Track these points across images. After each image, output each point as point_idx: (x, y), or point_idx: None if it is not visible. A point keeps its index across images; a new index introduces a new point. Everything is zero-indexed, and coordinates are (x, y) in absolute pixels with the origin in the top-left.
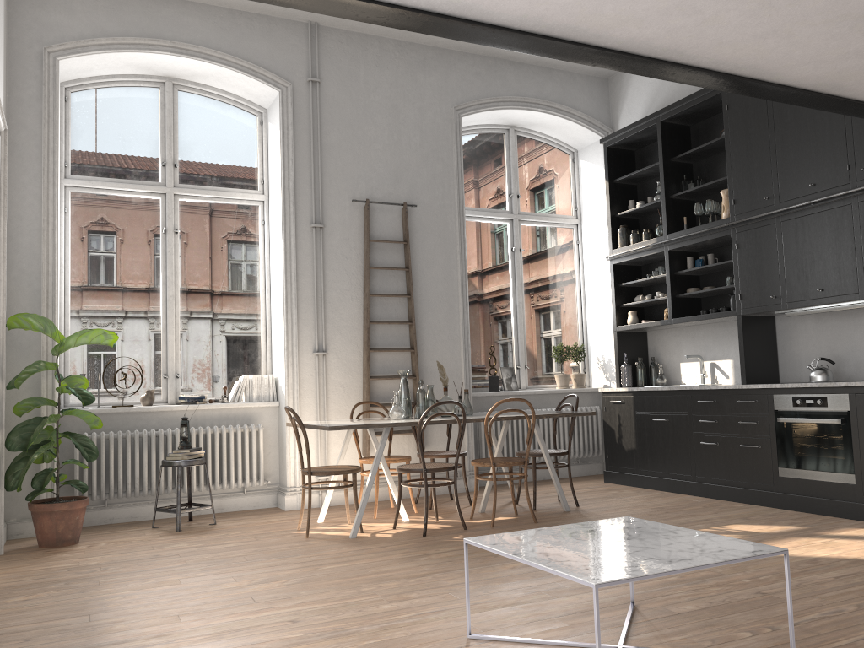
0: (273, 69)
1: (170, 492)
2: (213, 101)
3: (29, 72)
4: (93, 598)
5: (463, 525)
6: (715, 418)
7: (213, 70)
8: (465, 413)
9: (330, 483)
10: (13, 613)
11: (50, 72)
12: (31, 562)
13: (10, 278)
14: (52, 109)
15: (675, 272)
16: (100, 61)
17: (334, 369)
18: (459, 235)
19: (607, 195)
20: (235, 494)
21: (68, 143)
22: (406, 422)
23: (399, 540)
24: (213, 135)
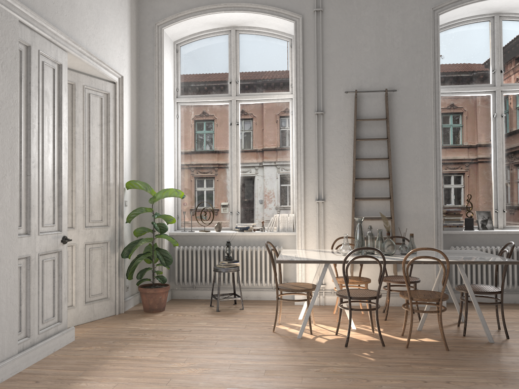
0: (290, 8)
1: (226, 285)
2: (261, 37)
3: (148, 39)
4: (106, 357)
5: (381, 342)
6: None
7: (253, 17)
8: (384, 257)
9: None
10: (62, 359)
11: (158, 38)
12: (125, 321)
13: (140, 159)
14: (160, 59)
15: None
16: (188, 25)
17: (330, 212)
18: (433, 110)
19: None
20: (268, 289)
21: (178, 76)
22: (335, 260)
23: (324, 347)
24: (260, 59)
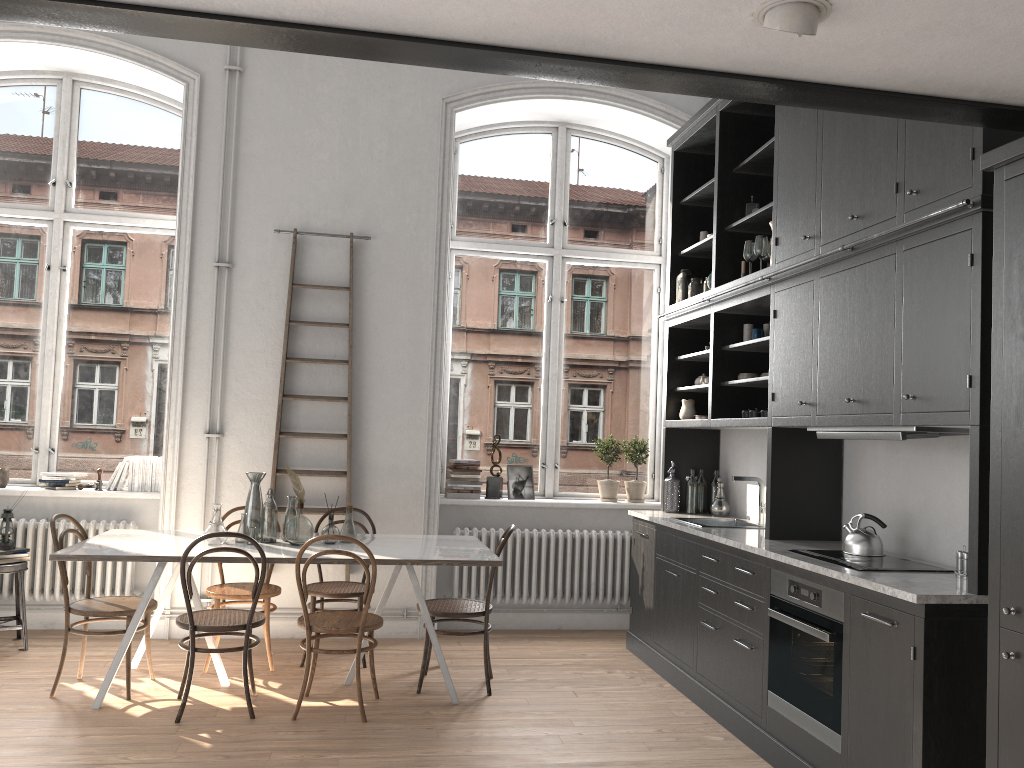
0: (178, 56)
1: (6, 599)
2: (127, 101)
3: None
4: None
5: (249, 711)
6: (718, 588)
7: (104, 61)
8: (261, 551)
9: (152, 618)
10: None
11: None
12: None
13: None
14: None
15: (723, 347)
16: None
17: (233, 456)
18: (435, 280)
19: (670, 223)
20: None
21: None
22: (172, 556)
23: (132, 725)
24: (124, 145)
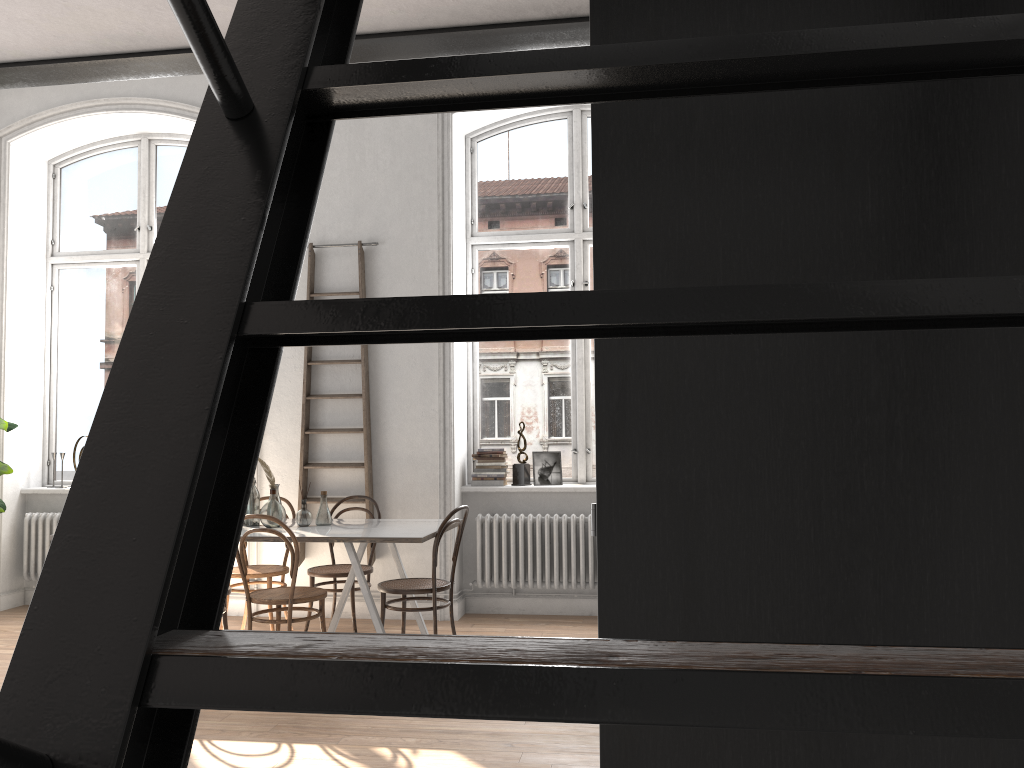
0: None
1: None
2: None
3: None
4: None
5: None
6: None
7: (159, 119)
8: None
9: None
10: None
11: (2, 157)
12: None
13: None
14: (3, 193)
15: None
16: (57, 134)
17: (271, 453)
18: (439, 276)
19: None
20: None
21: (56, 220)
22: None
23: None
24: None
